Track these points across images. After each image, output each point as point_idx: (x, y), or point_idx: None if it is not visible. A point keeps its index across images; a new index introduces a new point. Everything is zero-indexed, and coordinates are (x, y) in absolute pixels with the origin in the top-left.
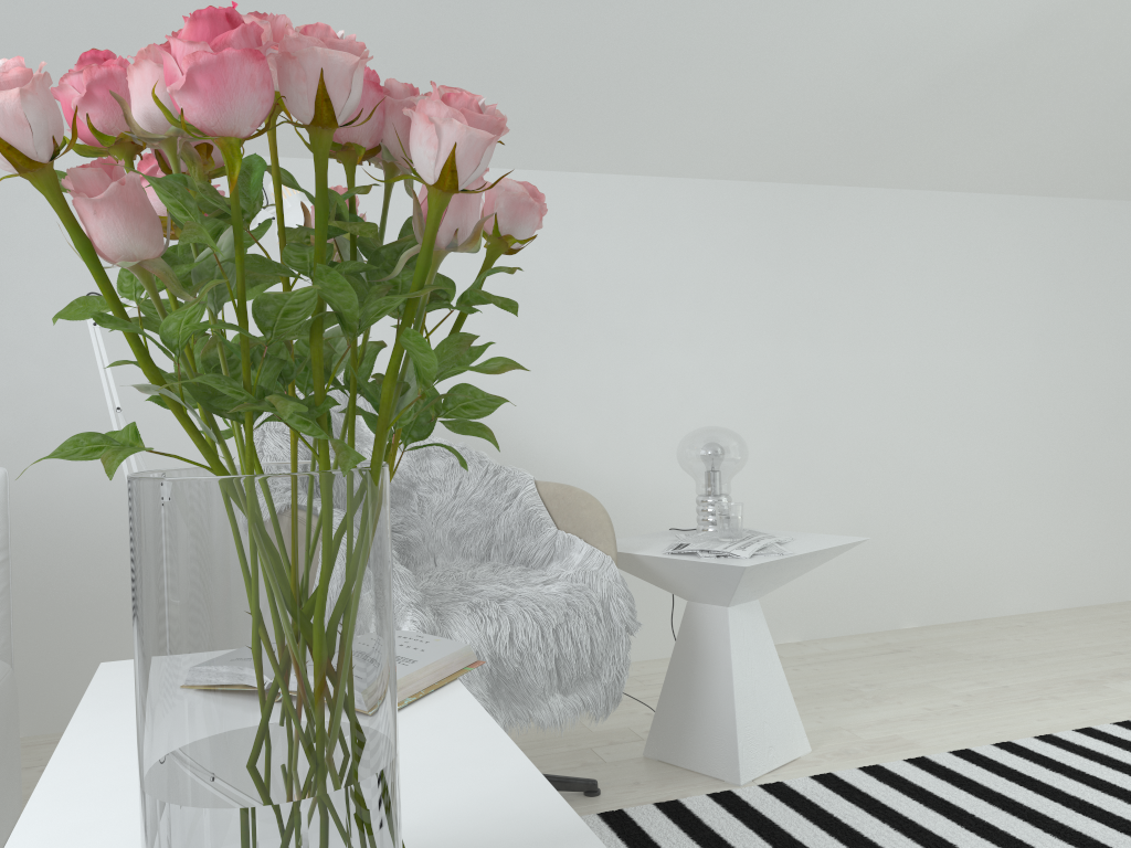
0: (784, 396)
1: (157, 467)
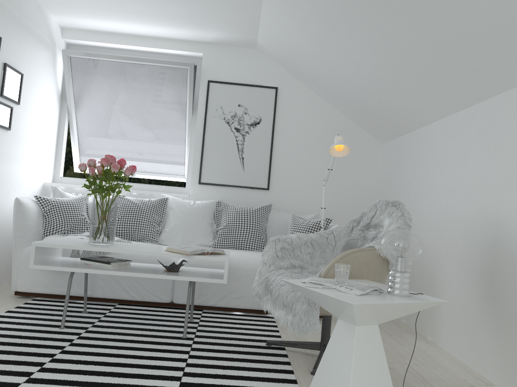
0: None
1: (431, 239)
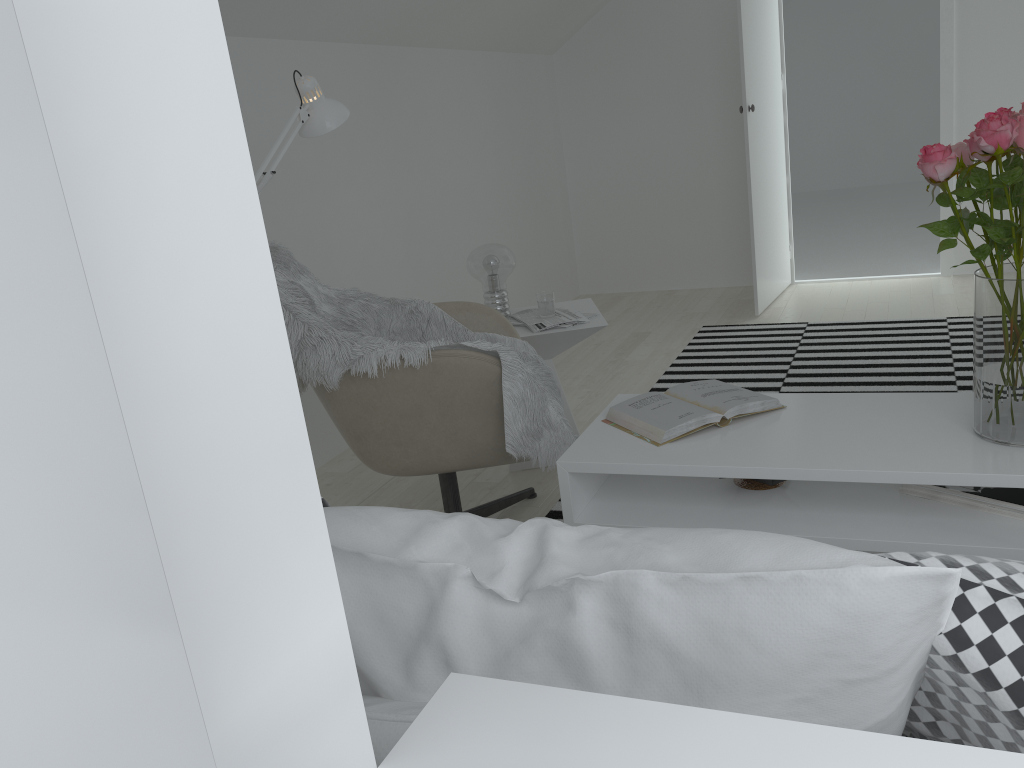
0: (401, 215)
1: None
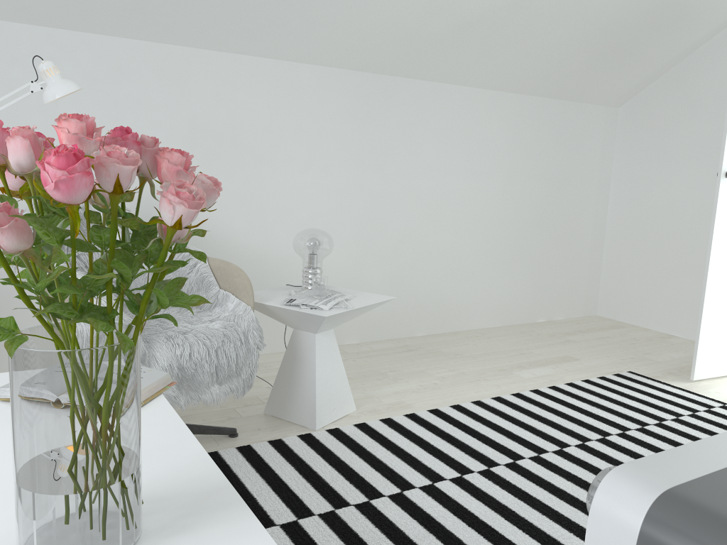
0: (360, 202)
1: None
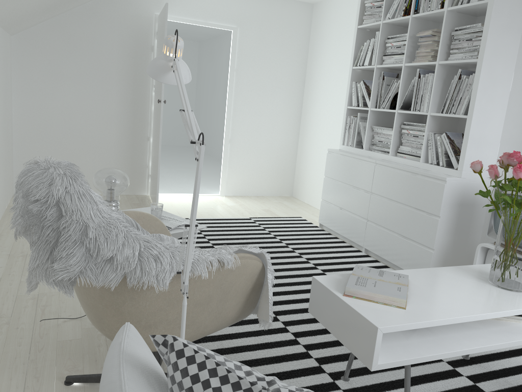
0: None
1: None
